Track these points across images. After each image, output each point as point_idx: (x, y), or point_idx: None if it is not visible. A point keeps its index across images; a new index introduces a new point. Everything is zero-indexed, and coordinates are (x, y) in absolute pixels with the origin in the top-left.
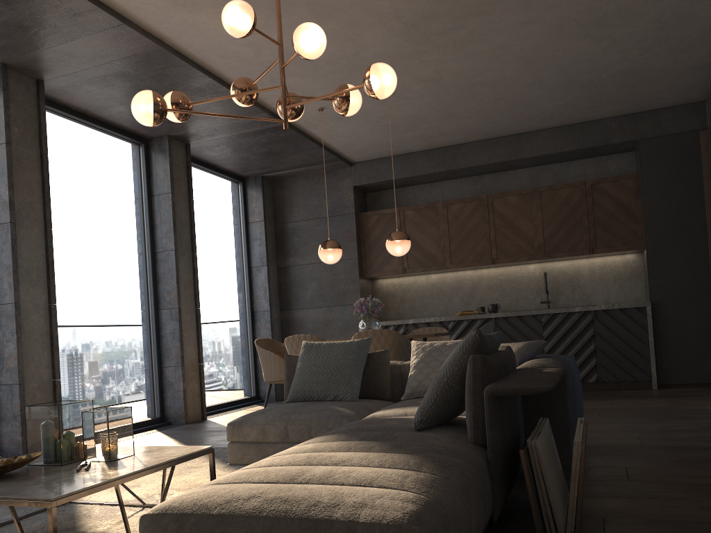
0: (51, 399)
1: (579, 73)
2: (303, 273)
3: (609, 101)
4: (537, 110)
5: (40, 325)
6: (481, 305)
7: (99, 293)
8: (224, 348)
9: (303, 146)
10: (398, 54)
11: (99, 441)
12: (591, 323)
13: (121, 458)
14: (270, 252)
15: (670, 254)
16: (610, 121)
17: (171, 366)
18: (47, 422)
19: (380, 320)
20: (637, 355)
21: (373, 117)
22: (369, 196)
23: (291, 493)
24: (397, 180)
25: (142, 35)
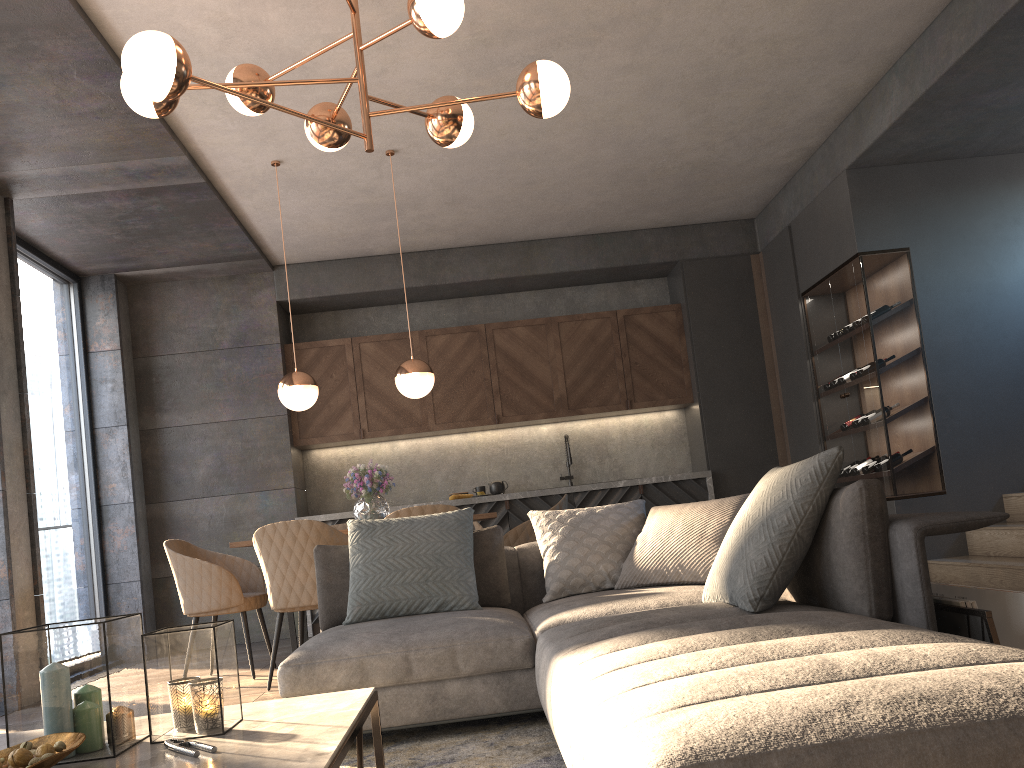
0: None
1: (645, 158)
2: (189, 439)
3: (656, 205)
4: (569, 206)
5: None
6: (476, 485)
7: None
8: (58, 570)
9: (216, 225)
10: (439, 86)
11: (193, 694)
12: None
13: (232, 726)
14: (129, 403)
15: (728, 408)
16: (646, 234)
17: None
18: (71, 665)
19: (318, 514)
20: None
21: (347, 189)
22: (294, 321)
23: (910, 687)
24: (349, 295)
25: None
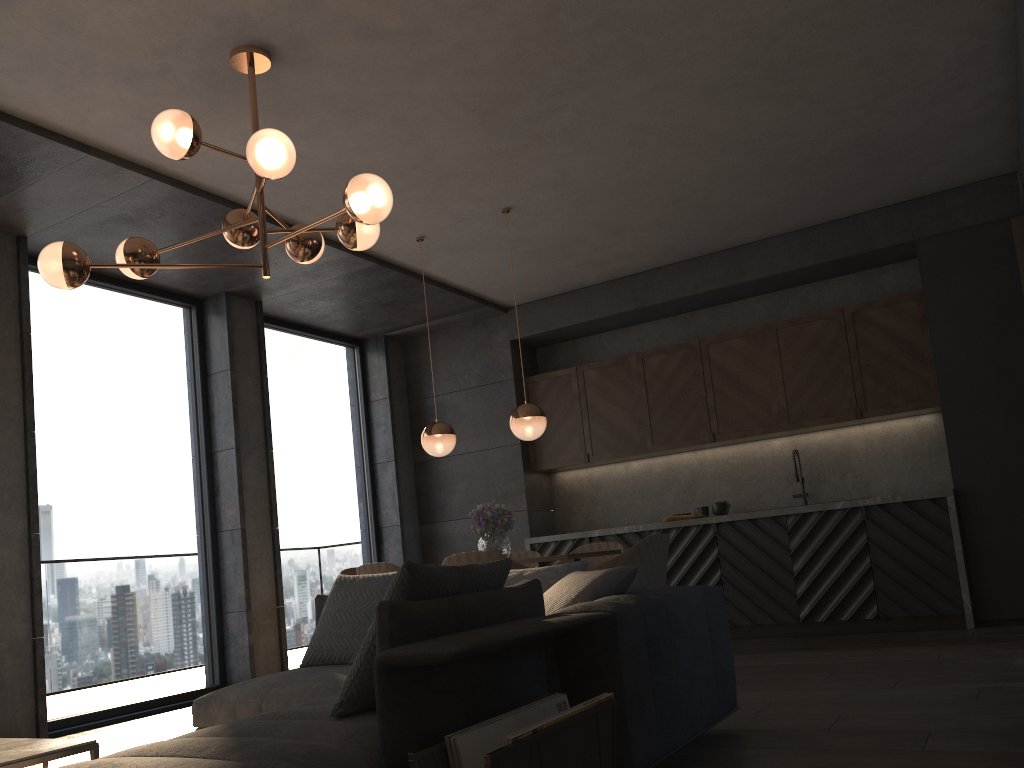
0: (29, 665)
1: (783, 152)
2: (447, 468)
3: (855, 187)
4: (746, 210)
5: (14, 562)
6: (706, 504)
7: (122, 513)
8: (330, 582)
9: (421, 290)
10: (489, 154)
11: None
12: (863, 525)
13: None
14: (401, 441)
15: (980, 412)
16: (871, 216)
17: (235, 612)
18: None
19: (563, 532)
20: (939, 574)
21: (502, 243)
22: (540, 353)
23: None
24: (570, 327)
25: (120, 166)
